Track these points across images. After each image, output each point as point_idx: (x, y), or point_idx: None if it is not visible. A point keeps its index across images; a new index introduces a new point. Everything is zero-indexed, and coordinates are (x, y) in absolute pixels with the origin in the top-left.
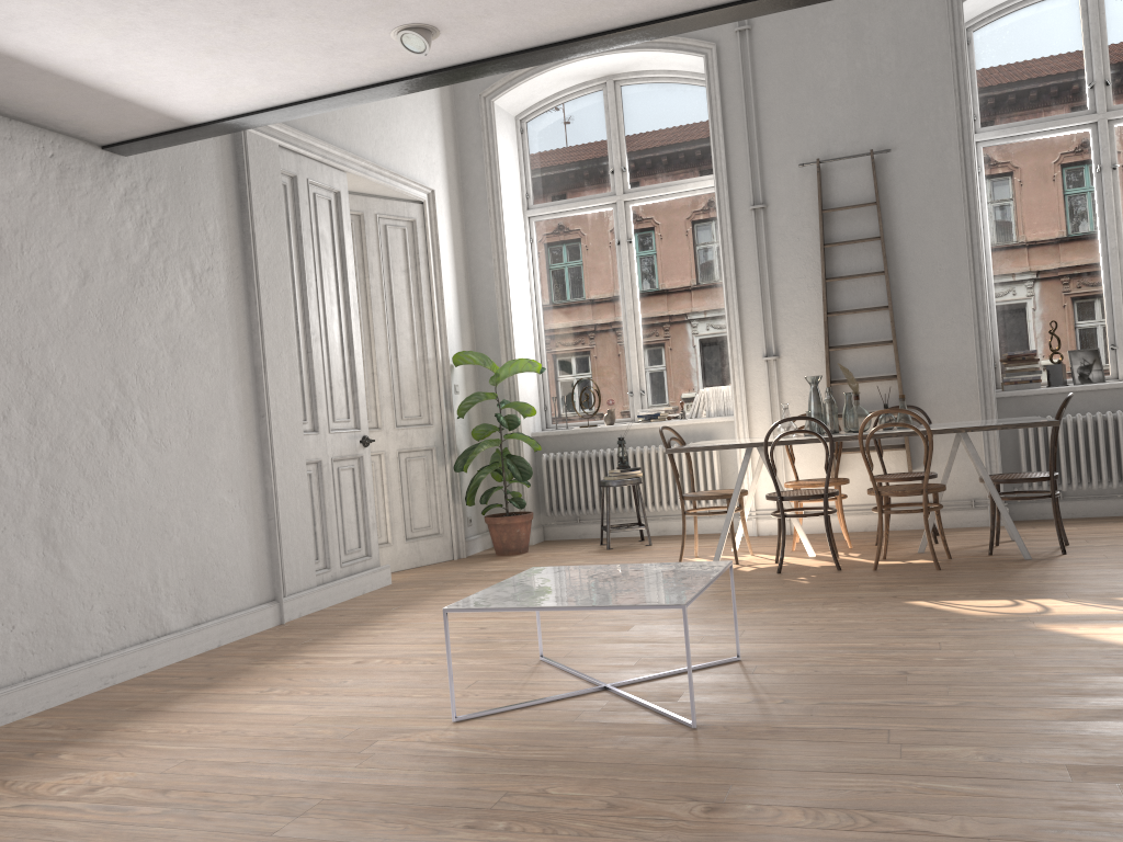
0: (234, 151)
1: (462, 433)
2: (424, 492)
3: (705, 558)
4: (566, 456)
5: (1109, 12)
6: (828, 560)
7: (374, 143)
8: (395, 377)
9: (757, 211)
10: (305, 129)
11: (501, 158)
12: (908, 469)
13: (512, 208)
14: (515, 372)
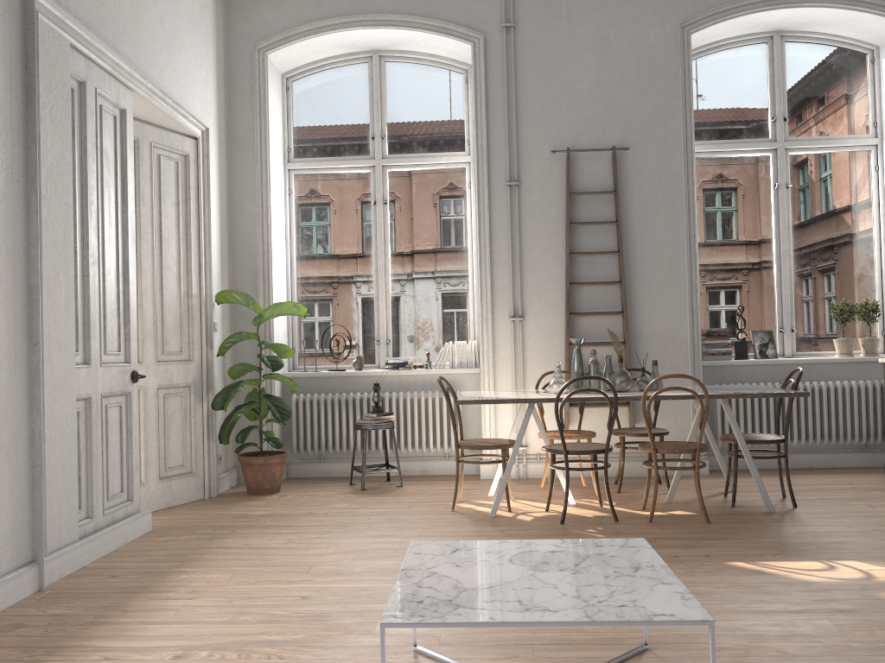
0: (23, 36)
1: (217, 371)
2: (180, 430)
3: (471, 504)
4: (316, 398)
5: (788, 64)
6: (593, 509)
7: (160, 68)
8: (159, 311)
9: (511, 187)
10: (97, 35)
11: (271, 109)
12: (632, 424)
13: (276, 159)
14: (279, 314)
